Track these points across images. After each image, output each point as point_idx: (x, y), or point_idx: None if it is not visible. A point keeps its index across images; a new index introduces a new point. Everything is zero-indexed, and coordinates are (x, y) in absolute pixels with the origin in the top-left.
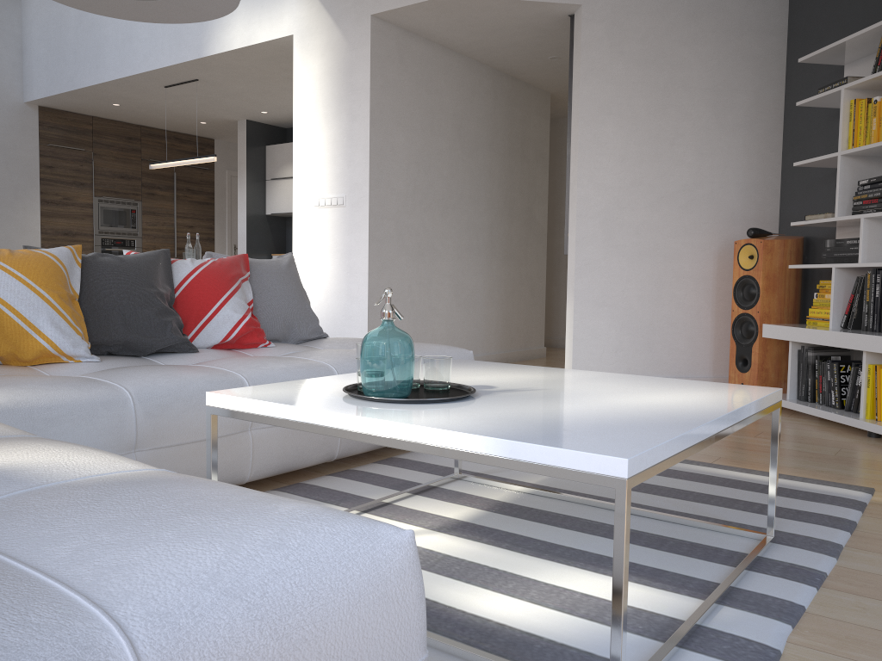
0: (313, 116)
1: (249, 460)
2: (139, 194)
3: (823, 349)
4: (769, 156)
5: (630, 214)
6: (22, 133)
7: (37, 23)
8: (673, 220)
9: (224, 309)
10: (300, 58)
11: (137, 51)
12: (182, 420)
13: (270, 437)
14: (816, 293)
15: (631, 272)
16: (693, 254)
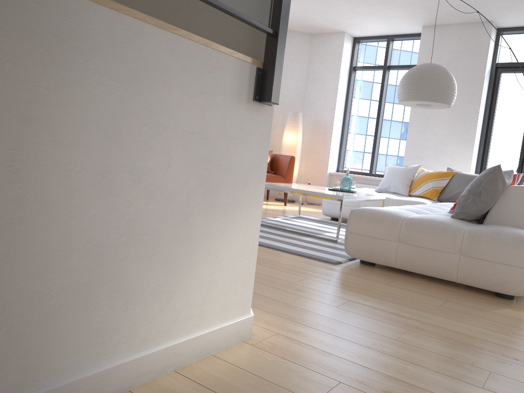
0: None
1: None
2: None
3: None
4: None
5: None
6: None
7: None
8: None
9: None
10: None
11: None
12: None
13: None
14: None
15: None
16: None
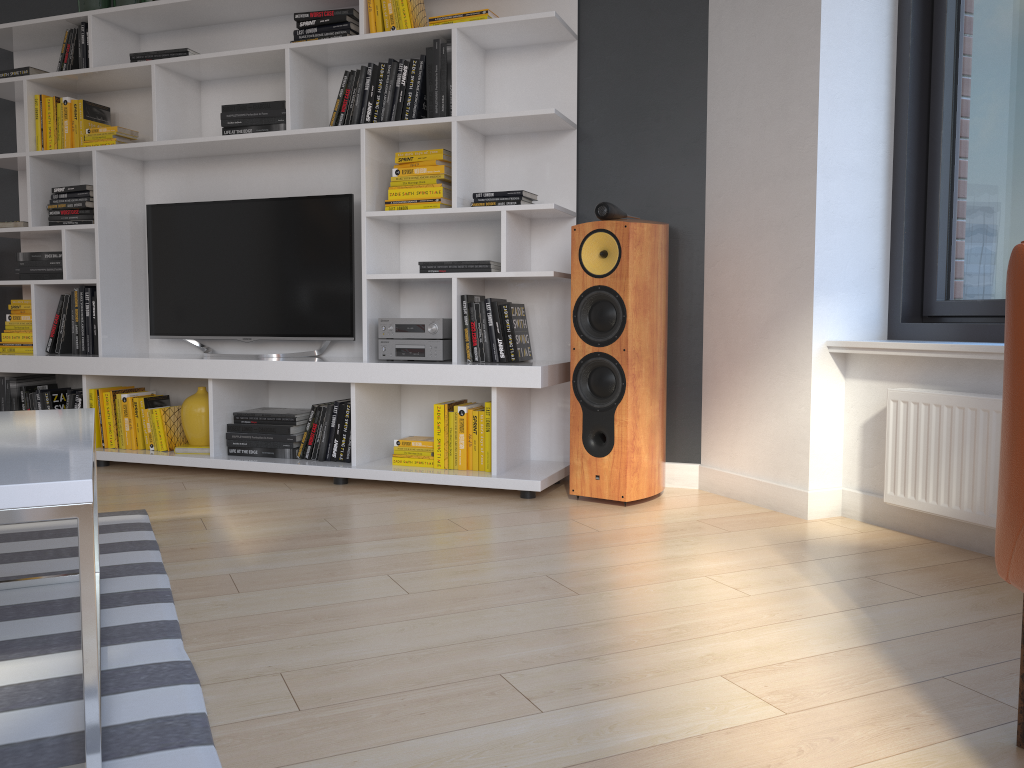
0: None
1: None
2: None
3: (28, 378)
4: None
5: None
6: None
7: None
8: None
9: None
10: None
11: None
12: None
13: None
14: (10, 315)
15: None
16: None
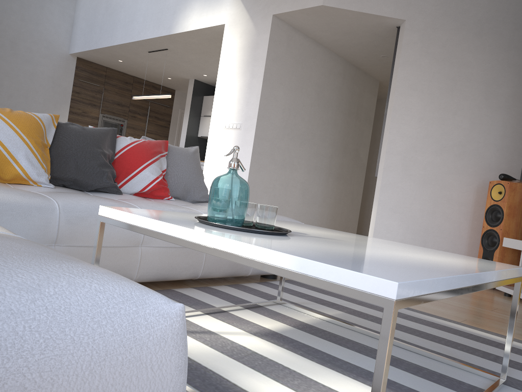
0: (230, 73)
1: (136, 266)
2: (127, 116)
3: None
4: (519, 130)
5: (421, 156)
6: (65, 71)
7: (83, 9)
8: (449, 163)
9: (145, 171)
10: (227, 38)
11: (135, 28)
12: (92, 230)
13: (154, 254)
14: None
15: (417, 193)
16: (460, 187)
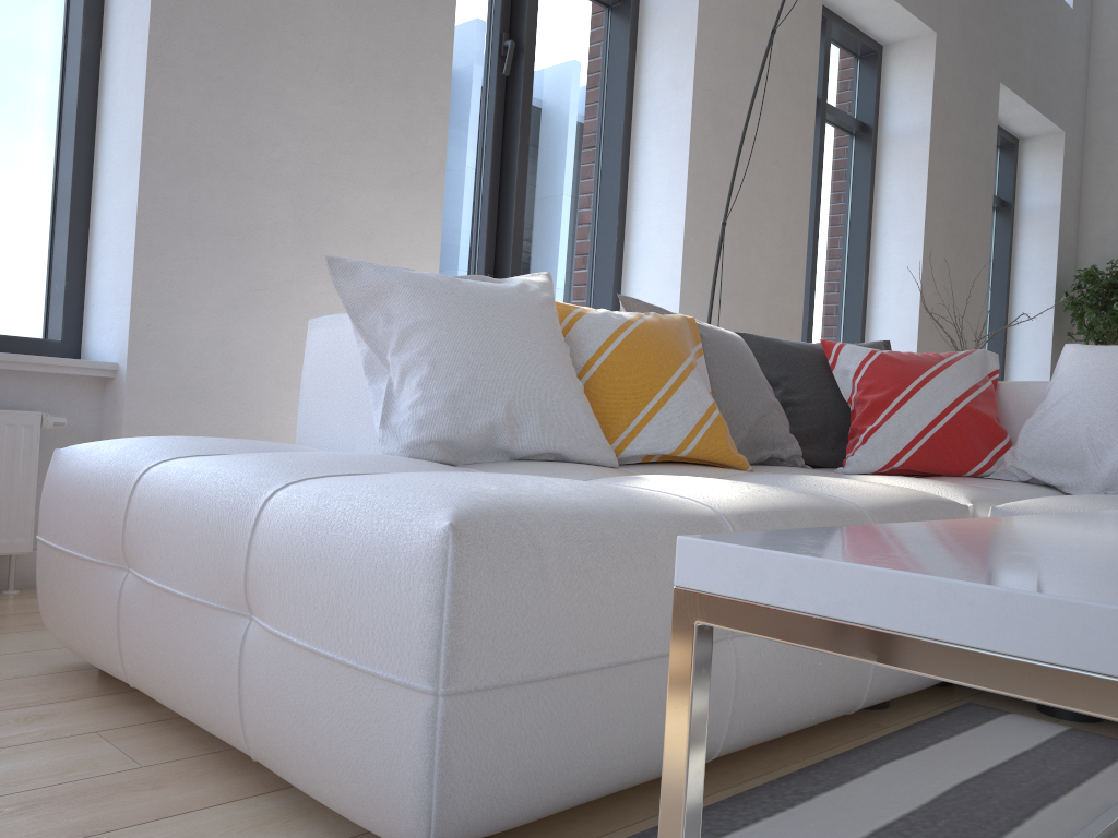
0: None
1: None
2: None
3: None
4: None
5: None
6: None
7: None
8: None
9: None
10: None
11: None
12: None
13: None
14: None
15: None
16: None
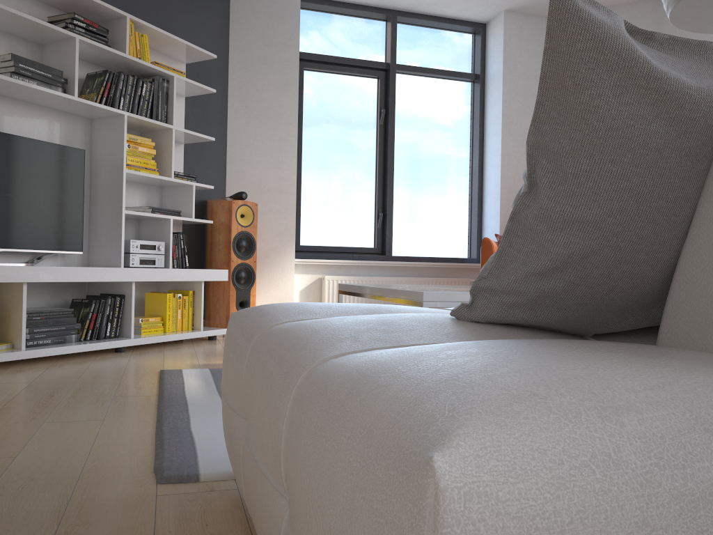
0: None
1: None
2: None
3: None
4: None
5: None
6: None
7: None
8: None
9: None
10: None
11: None
12: None
13: None
14: None
15: None
16: None
